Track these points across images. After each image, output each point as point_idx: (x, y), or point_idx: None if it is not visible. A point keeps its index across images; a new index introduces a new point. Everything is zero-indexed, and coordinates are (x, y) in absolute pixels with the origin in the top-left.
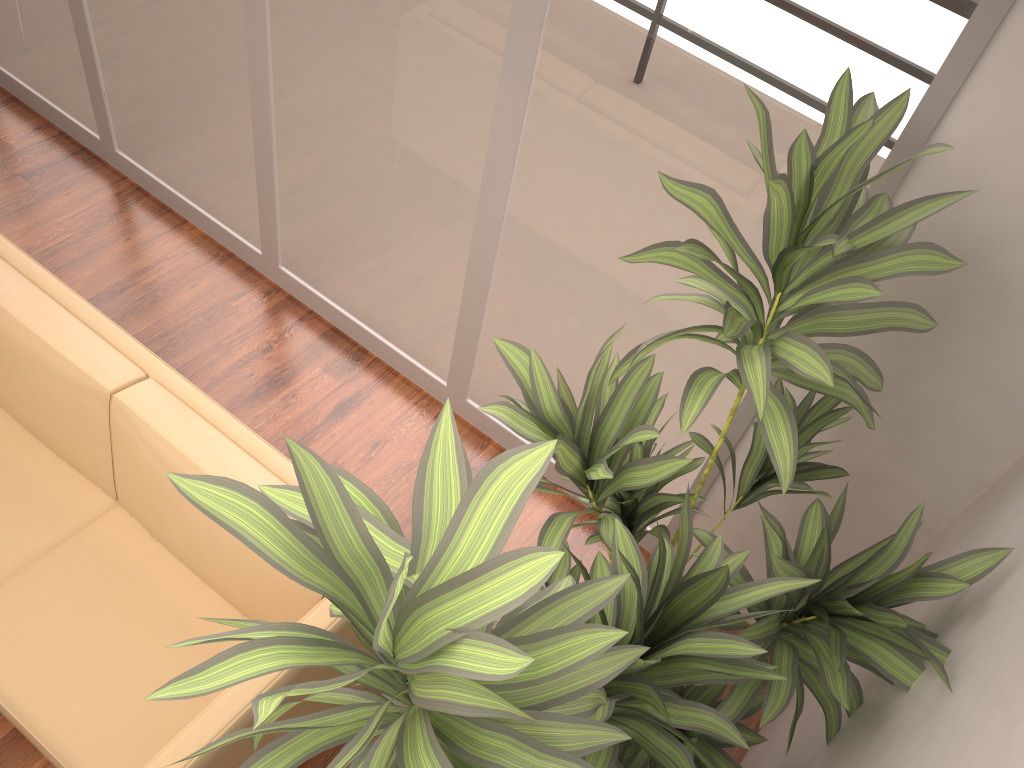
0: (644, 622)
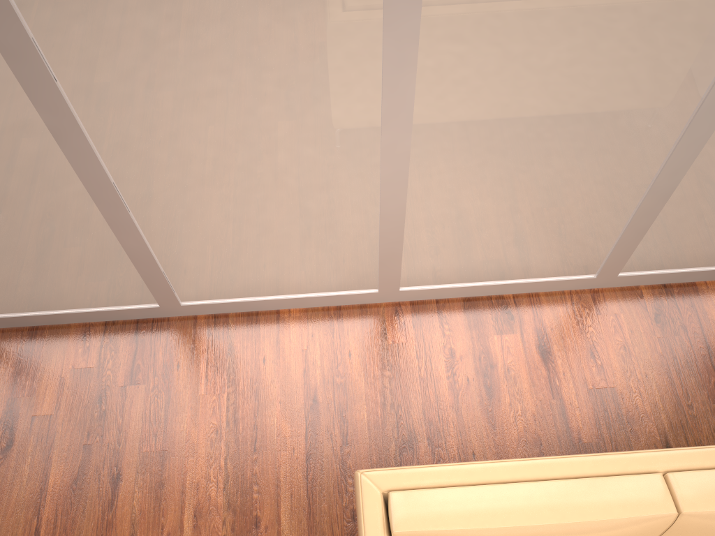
0: None
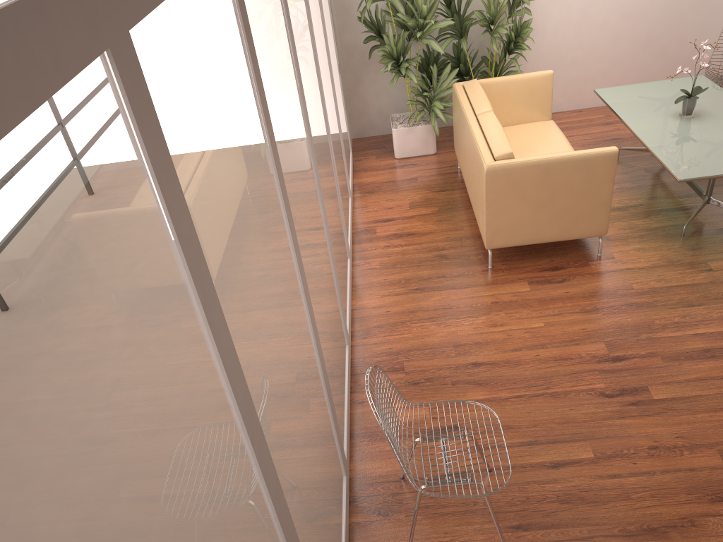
0: (447, 7)
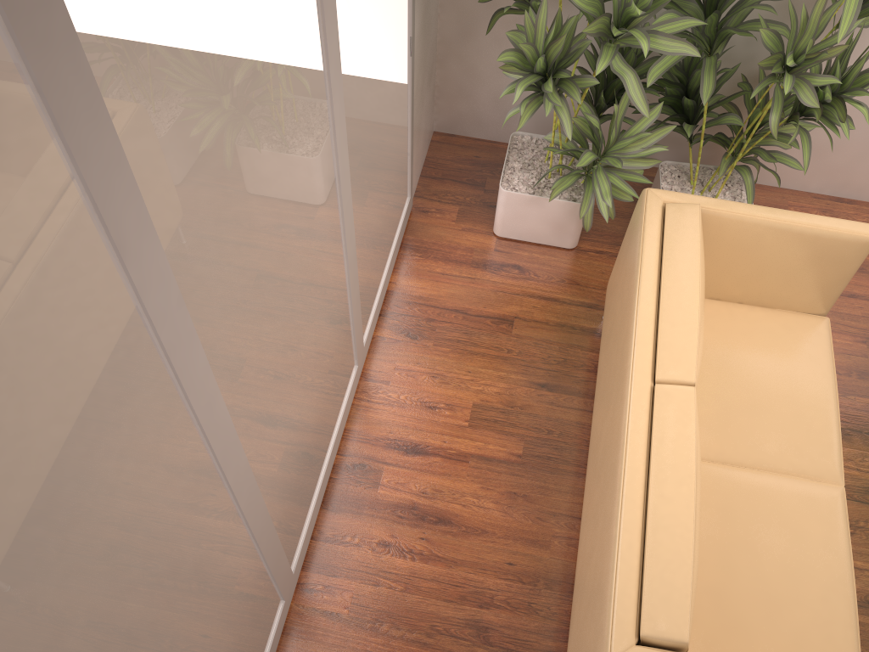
0: None
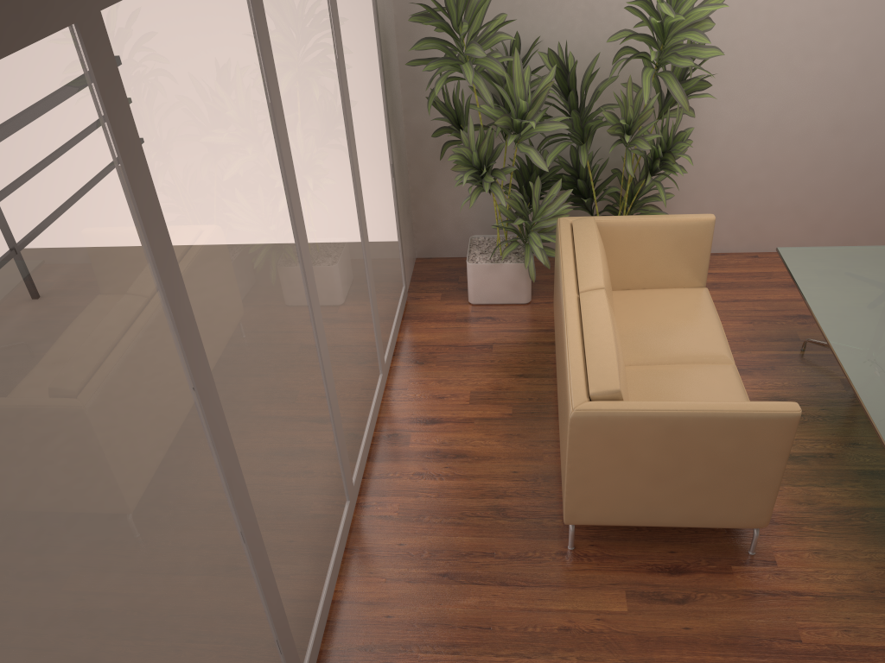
0: (565, 97)
